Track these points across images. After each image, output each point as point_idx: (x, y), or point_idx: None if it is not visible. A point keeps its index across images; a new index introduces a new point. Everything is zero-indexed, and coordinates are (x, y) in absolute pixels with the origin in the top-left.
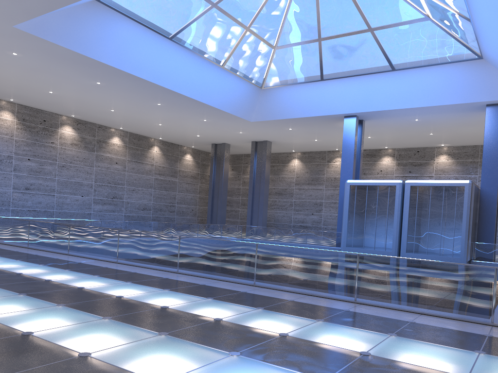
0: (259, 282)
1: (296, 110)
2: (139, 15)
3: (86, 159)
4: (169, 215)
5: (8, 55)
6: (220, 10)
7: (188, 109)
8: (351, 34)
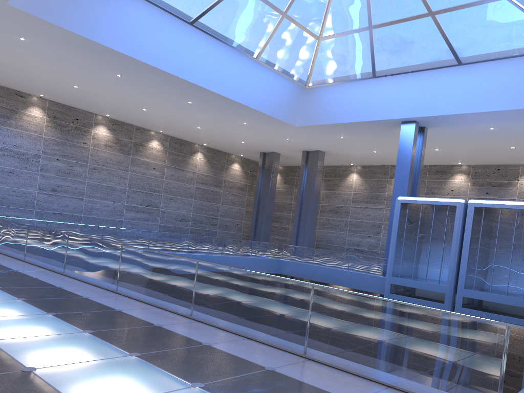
0: (196, 313)
1: (346, 114)
2: None
3: (121, 162)
4: (210, 228)
5: (17, 40)
6: None
7: (223, 109)
8: (408, 19)
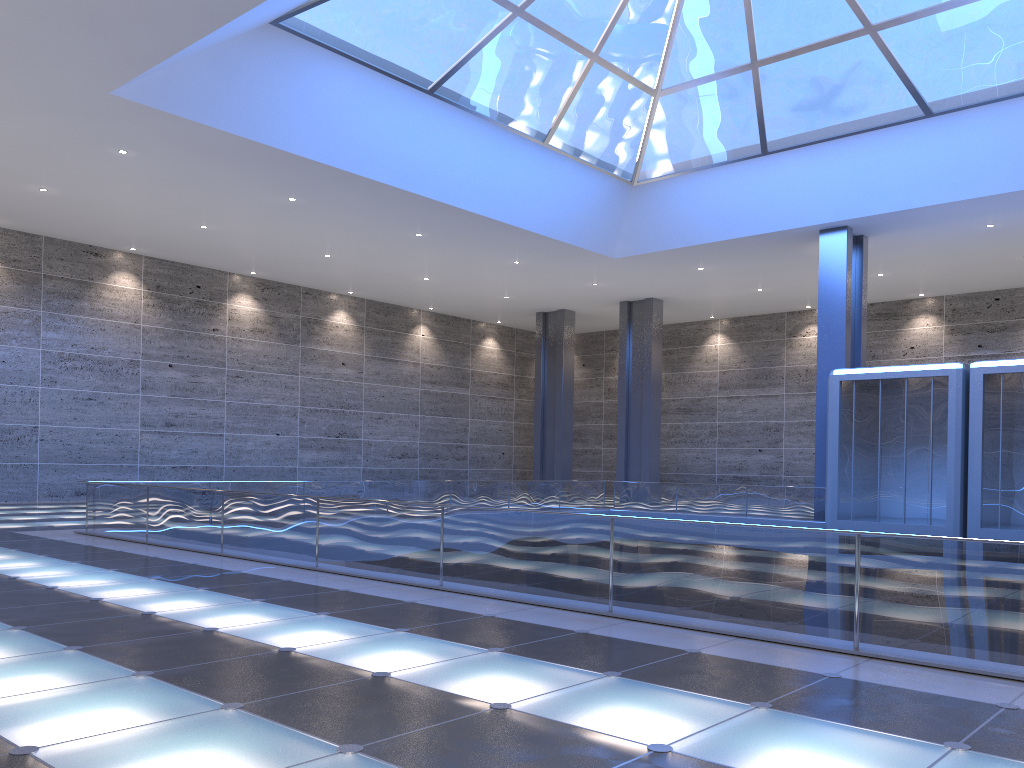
0: (621, 607)
1: (712, 226)
2: (362, 47)
3: (283, 359)
4: (455, 466)
5: (112, 155)
6: (532, 22)
7: (480, 240)
8: (826, 44)
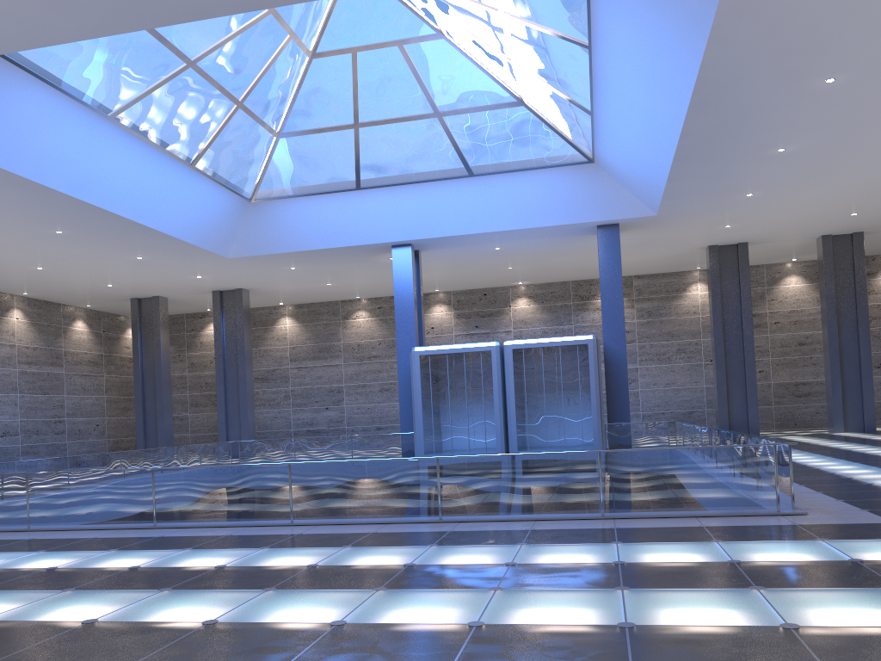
0: (448, 515)
1: (313, 238)
2: (61, 75)
3: None
4: (55, 440)
5: None
6: (200, 73)
7: (117, 239)
8: (408, 119)
